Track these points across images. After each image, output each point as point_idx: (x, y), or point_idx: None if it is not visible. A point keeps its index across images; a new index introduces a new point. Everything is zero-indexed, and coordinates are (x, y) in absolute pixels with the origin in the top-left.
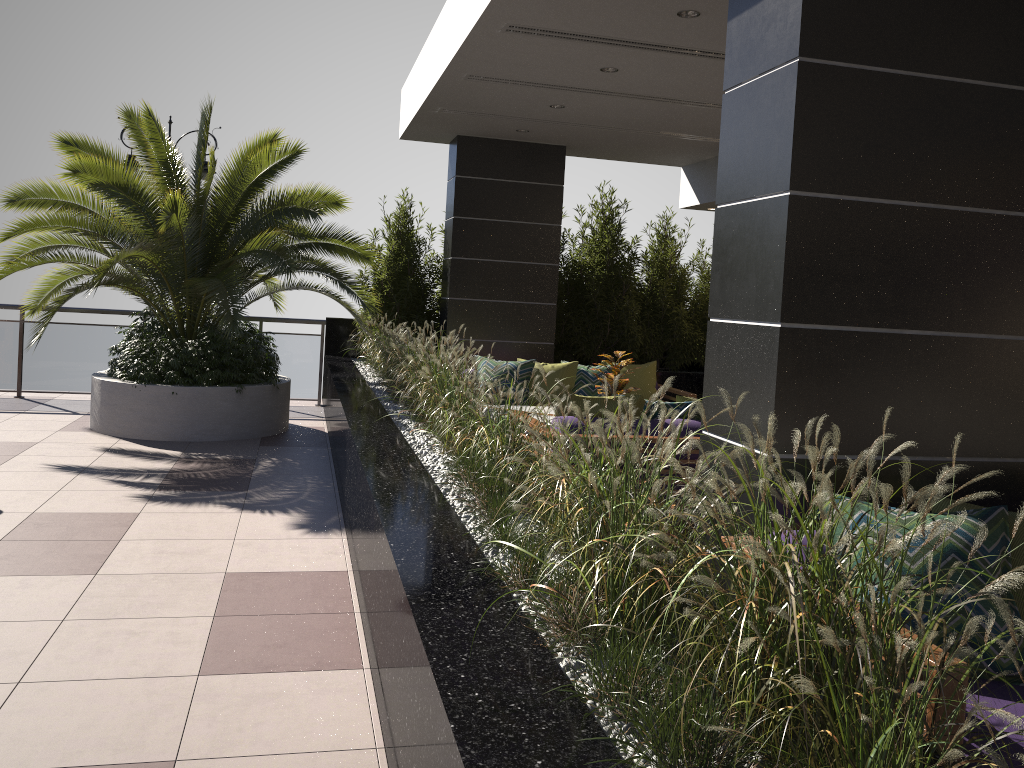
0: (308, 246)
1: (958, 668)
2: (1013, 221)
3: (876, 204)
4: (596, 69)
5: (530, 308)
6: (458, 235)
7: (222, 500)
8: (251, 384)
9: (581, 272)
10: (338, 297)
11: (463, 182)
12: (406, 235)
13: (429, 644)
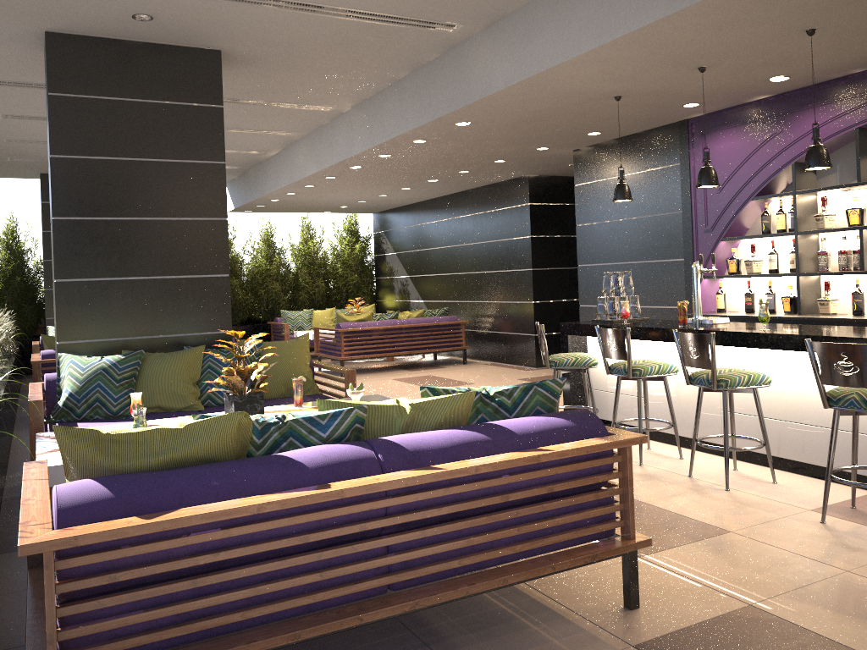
0: None
1: (38, 401)
2: (183, 222)
3: (103, 220)
4: None
5: None
6: (48, 244)
7: None
8: None
9: None
10: None
11: (48, 206)
12: (13, 247)
13: None
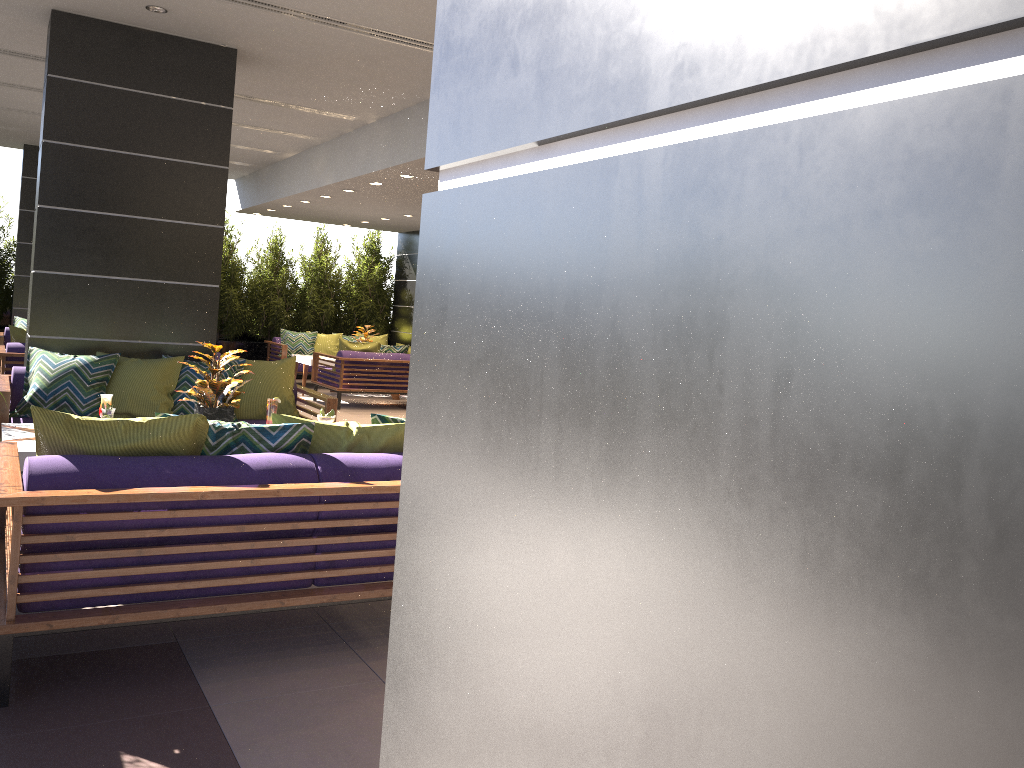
0: None
1: (5, 392)
2: (176, 225)
3: (92, 214)
4: None
5: None
6: (24, 224)
7: None
8: None
9: None
10: None
11: (29, 182)
12: None
13: None
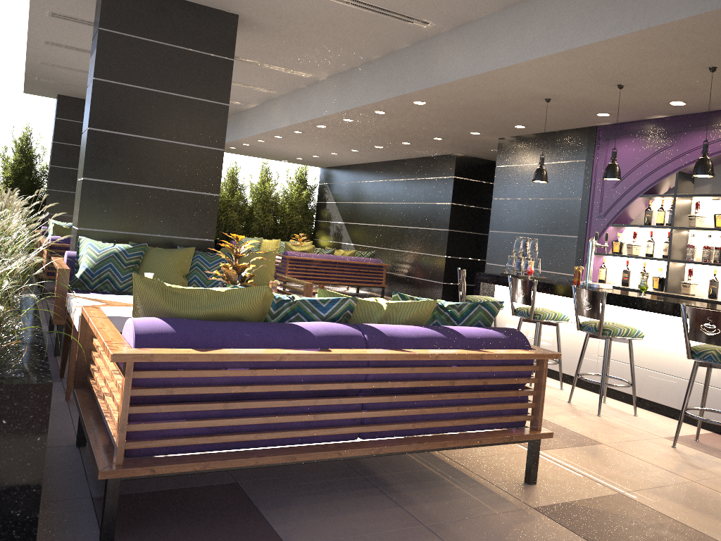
0: None
1: (66, 270)
2: (189, 147)
3: (127, 136)
4: None
5: None
6: (56, 153)
7: None
8: None
9: None
10: None
11: (60, 122)
12: (26, 151)
13: None
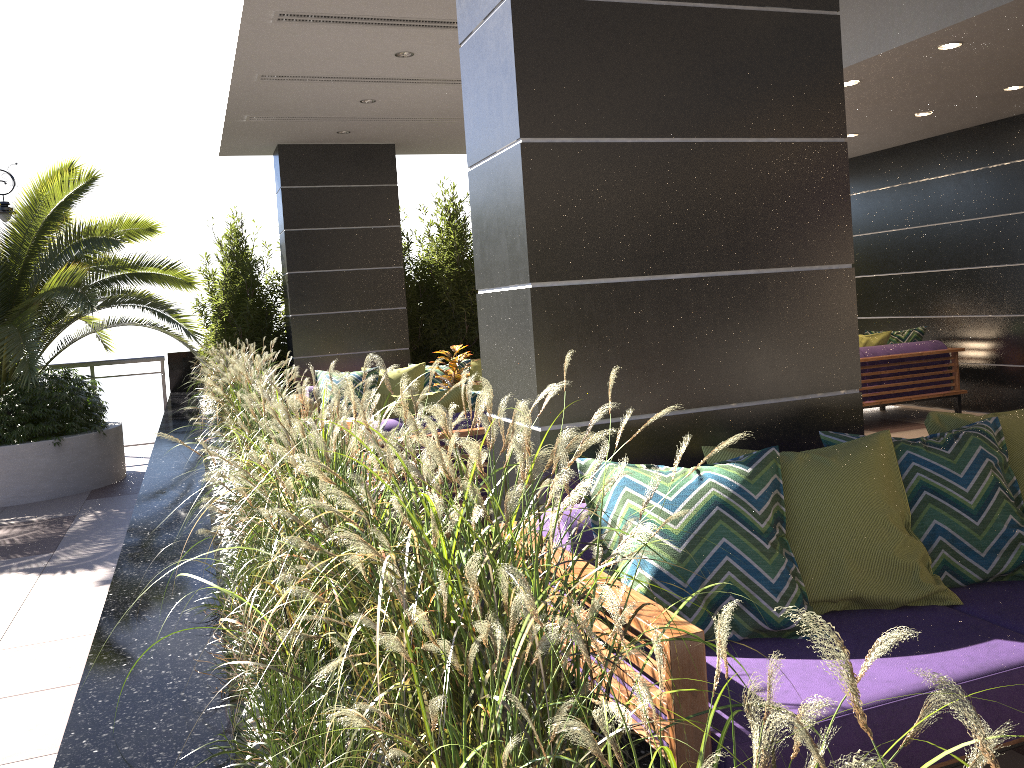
0: (121, 278)
1: (692, 637)
2: (767, 148)
3: (618, 144)
4: (391, 55)
5: (379, 315)
6: (292, 248)
7: (20, 567)
8: (73, 434)
9: (431, 272)
10: (165, 329)
11: (290, 193)
12: (240, 255)
13: (78, 715)
